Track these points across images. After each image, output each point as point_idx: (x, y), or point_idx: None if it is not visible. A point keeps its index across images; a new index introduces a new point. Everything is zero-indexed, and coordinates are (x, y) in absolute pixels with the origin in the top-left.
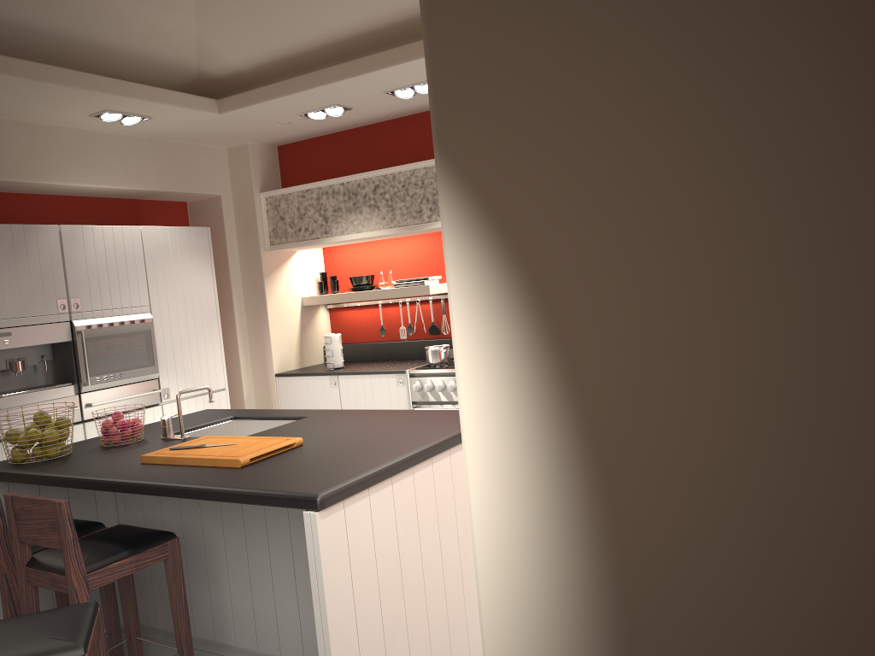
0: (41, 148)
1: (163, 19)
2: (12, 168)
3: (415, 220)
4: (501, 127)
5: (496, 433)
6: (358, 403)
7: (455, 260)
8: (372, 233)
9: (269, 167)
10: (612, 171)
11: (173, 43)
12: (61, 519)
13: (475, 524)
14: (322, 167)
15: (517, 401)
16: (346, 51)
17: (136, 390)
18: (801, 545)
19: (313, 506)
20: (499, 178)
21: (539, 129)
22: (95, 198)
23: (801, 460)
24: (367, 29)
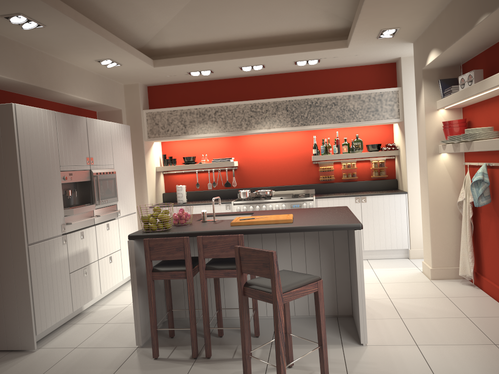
0: (64, 74)
1: (159, 18)
2: (55, 84)
3: (238, 129)
4: None
5: None
6: None
7: None
8: (213, 134)
9: (145, 97)
10: None
11: (150, 29)
12: (241, 242)
13: None
14: (176, 99)
15: None
16: (229, 46)
17: (110, 210)
18: None
19: (359, 227)
20: None
21: None
22: (64, 105)
23: None
24: (247, 38)
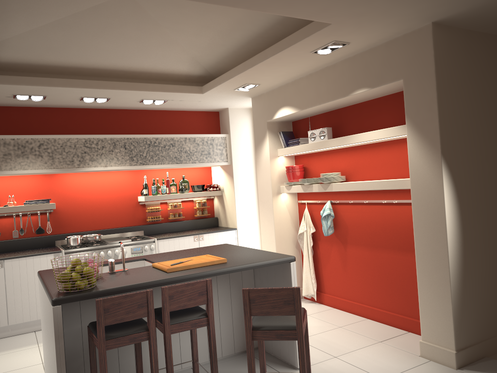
0: None
1: (16, 26)
2: None
3: (69, 166)
4: (449, 152)
5: (449, 201)
6: (21, 276)
7: (443, 172)
8: (37, 171)
9: None
10: (460, 161)
11: None
12: (210, 287)
13: (446, 218)
14: None
15: (451, 196)
16: (78, 72)
17: None
18: (477, 212)
19: (294, 259)
20: (449, 160)
21: (453, 153)
22: None
23: (476, 200)
24: (103, 68)
